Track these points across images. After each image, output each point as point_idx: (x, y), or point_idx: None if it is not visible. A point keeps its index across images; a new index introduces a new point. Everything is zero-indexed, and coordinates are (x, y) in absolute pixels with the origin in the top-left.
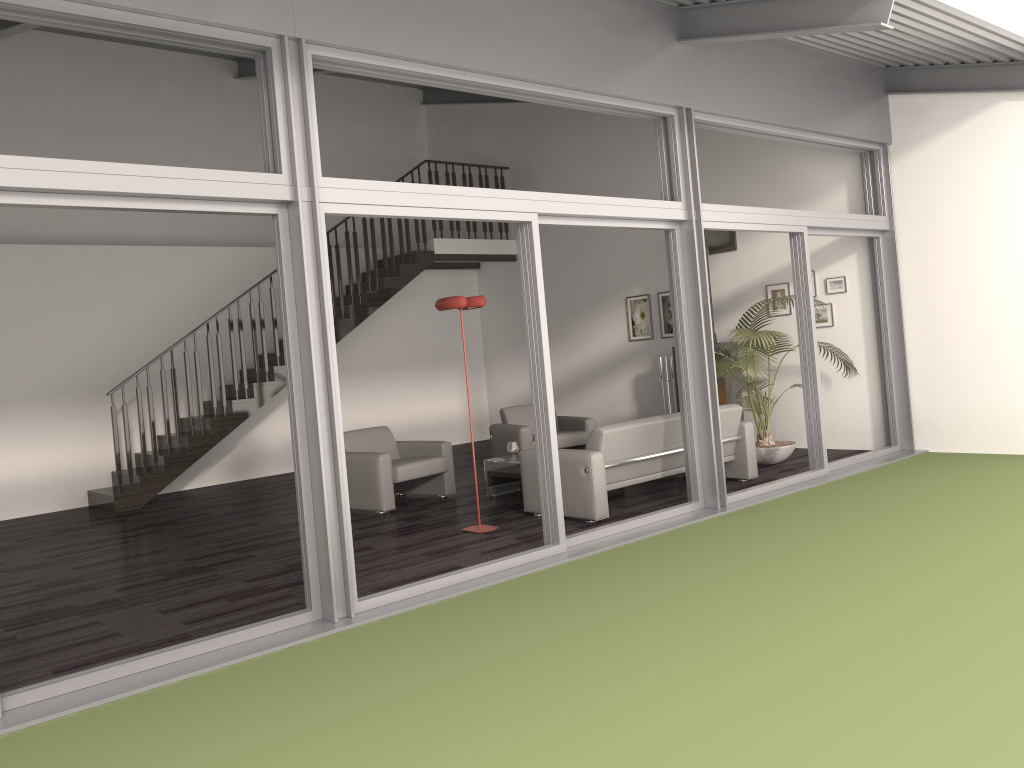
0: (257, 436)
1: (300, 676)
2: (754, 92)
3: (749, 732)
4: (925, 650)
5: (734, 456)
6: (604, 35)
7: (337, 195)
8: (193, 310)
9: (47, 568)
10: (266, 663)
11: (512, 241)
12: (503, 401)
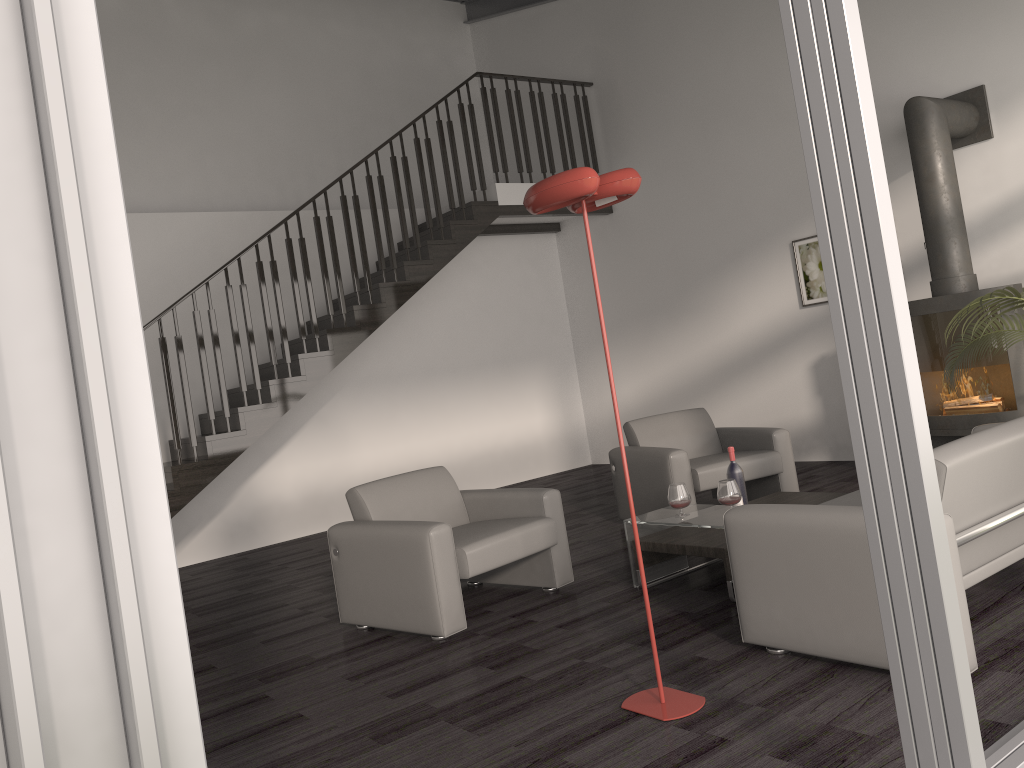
0: (260, 485)
1: None
2: None
3: None
4: None
5: None
6: None
7: None
8: (151, 306)
9: None
10: None
11: None
12: (606, 411)
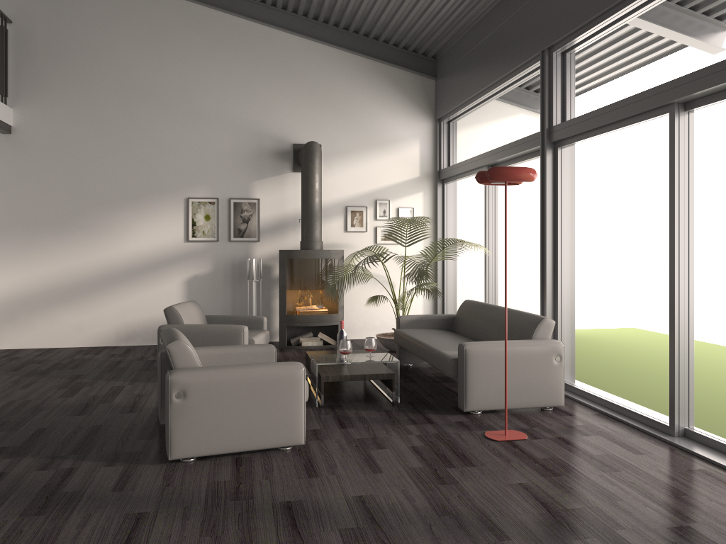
0: None
1: None
2: None
3: None
4: None
5: None
6: None
7: None
8: None
9: None
10: None
11: (10, 109)
12: None
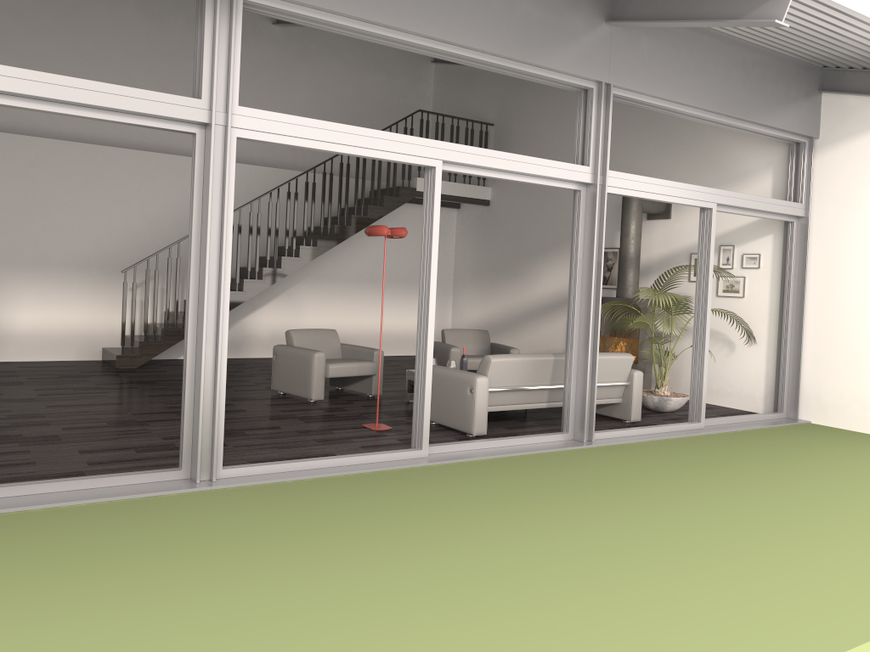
0: (247, 324)
1: (135, 521)
2: (679, 76)
3: (447, 639)
4: (660, 597)
5: (622, 399)
6: (531, 10)
7: (250, 123)
8: None
9: (30, 403)
10: (119, 506)
11: (488, 188)
12: (463, 324)
